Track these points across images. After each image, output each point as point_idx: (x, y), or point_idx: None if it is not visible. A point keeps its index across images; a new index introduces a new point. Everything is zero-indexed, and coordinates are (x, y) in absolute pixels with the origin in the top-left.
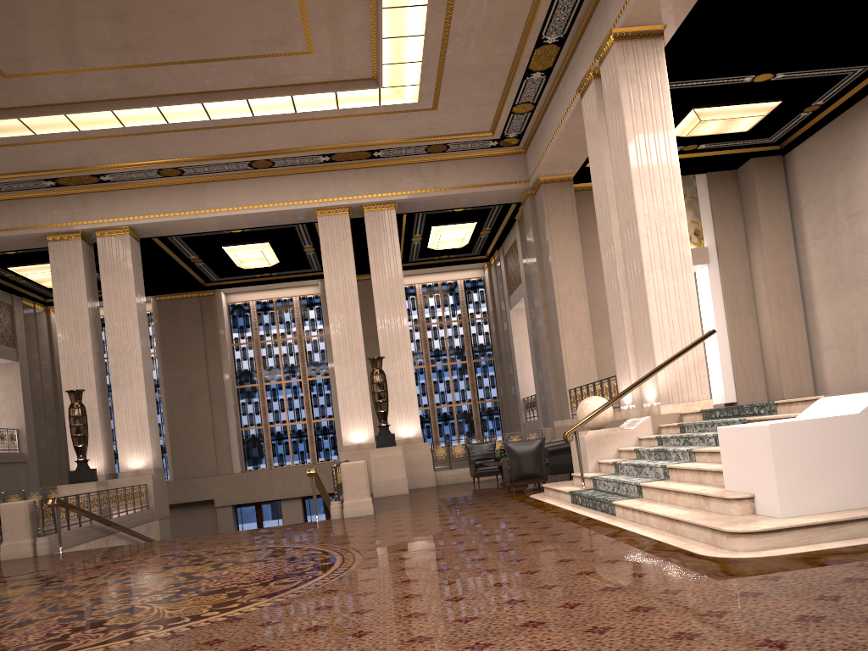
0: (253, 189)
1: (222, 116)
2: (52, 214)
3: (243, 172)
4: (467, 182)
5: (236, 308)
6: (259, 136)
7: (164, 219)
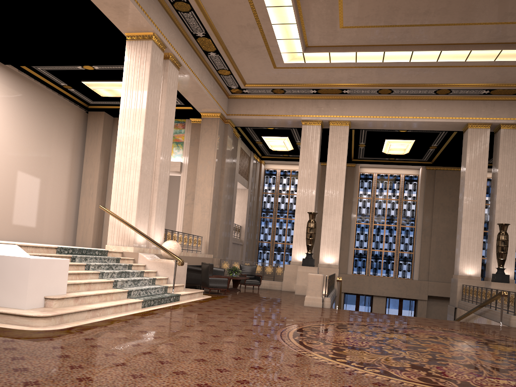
0: (431, 106)
1: (445, 60)
2: (308, 109)
3: (427, 95)
4: None
5: (364, 176)
6: (456, 74)
7: (372, 119)
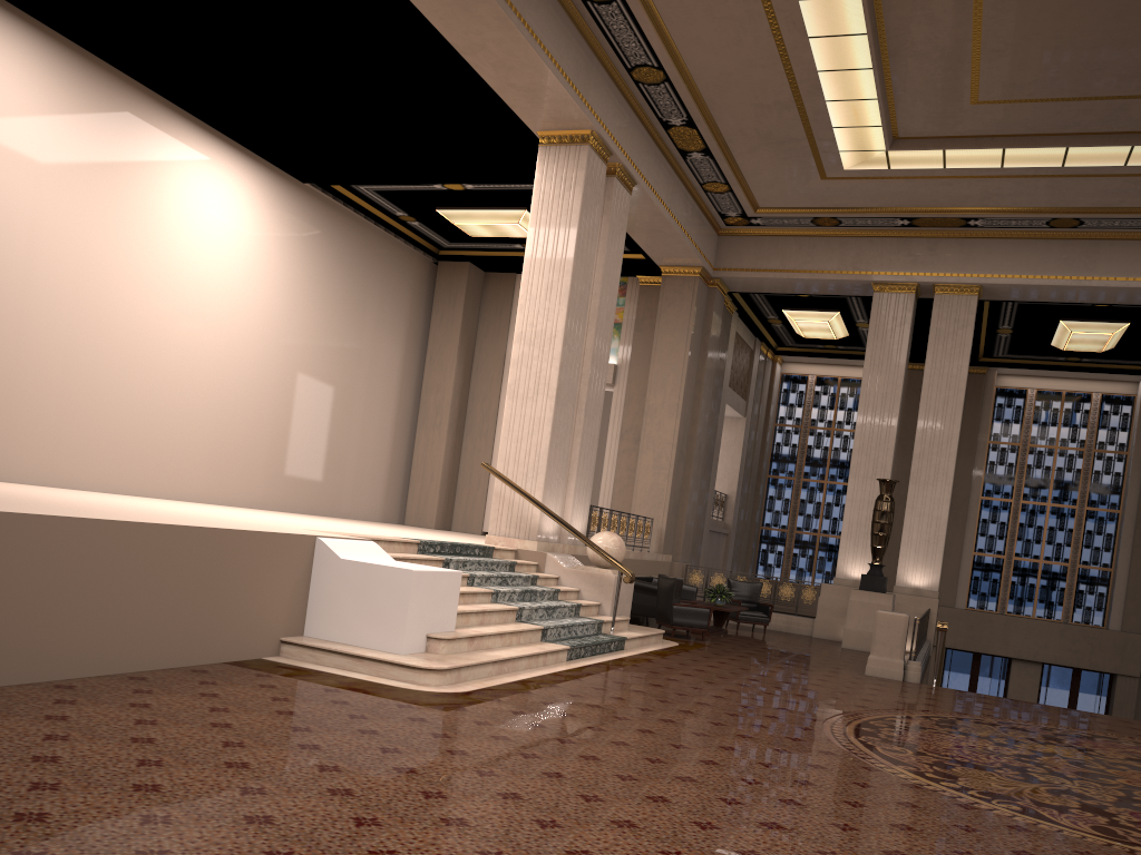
0: None
1: None
2: (889, 260)
3: None
4: None
5: (1007, 394)
6: None
7: (1031, 281)
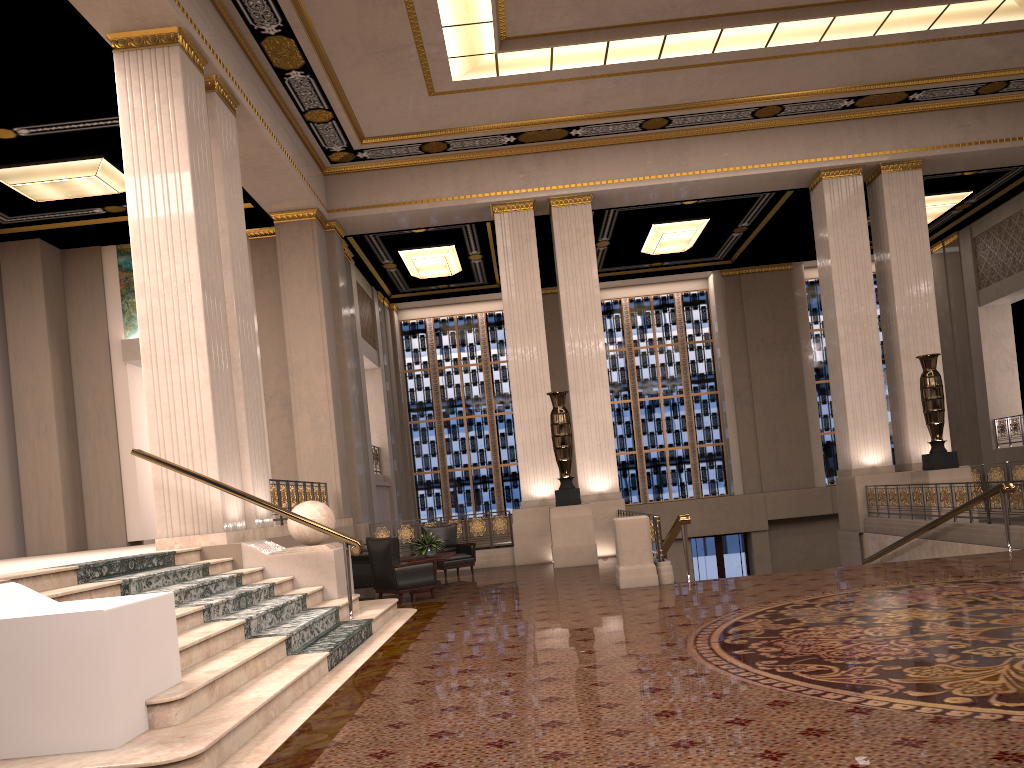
0: (747, 145)
1: (783, 42)
2: (503, 179)
3: (735, 123)
4: (1019, 133)
5: (605, 307)
6: (798, 71)
7: (636, 183)
